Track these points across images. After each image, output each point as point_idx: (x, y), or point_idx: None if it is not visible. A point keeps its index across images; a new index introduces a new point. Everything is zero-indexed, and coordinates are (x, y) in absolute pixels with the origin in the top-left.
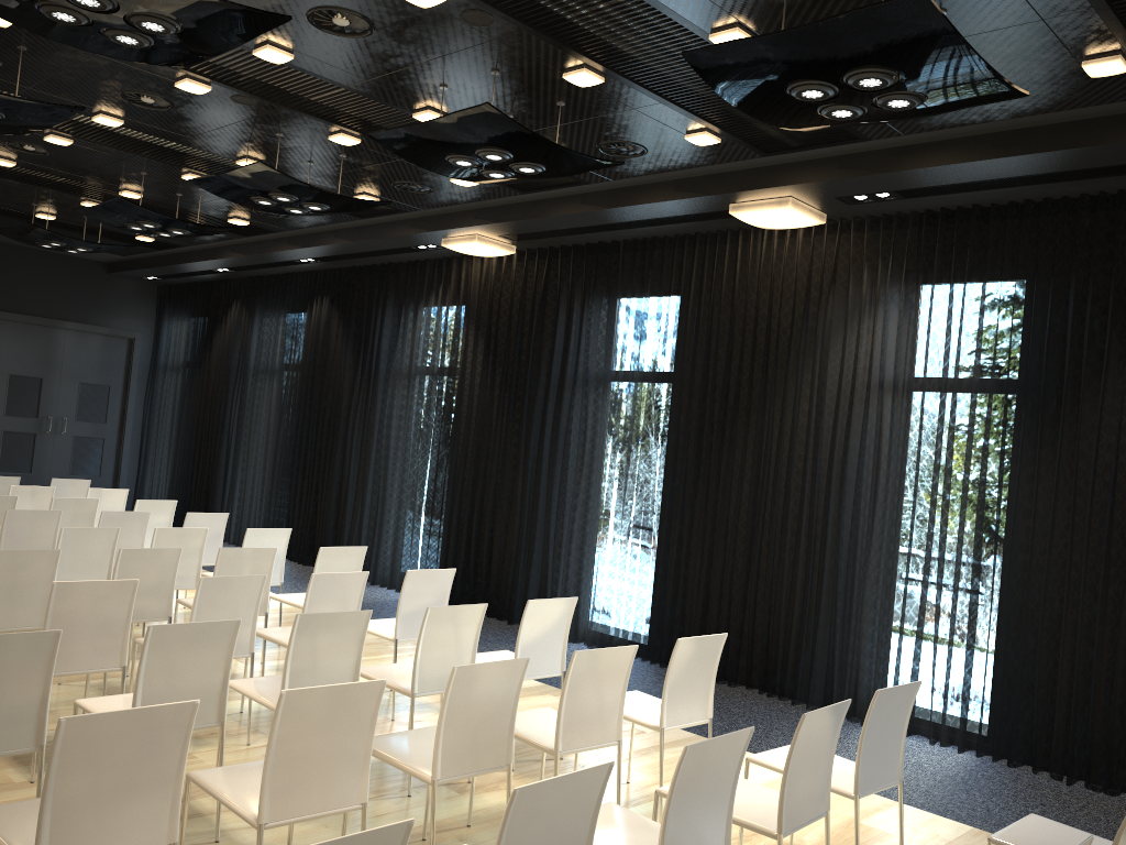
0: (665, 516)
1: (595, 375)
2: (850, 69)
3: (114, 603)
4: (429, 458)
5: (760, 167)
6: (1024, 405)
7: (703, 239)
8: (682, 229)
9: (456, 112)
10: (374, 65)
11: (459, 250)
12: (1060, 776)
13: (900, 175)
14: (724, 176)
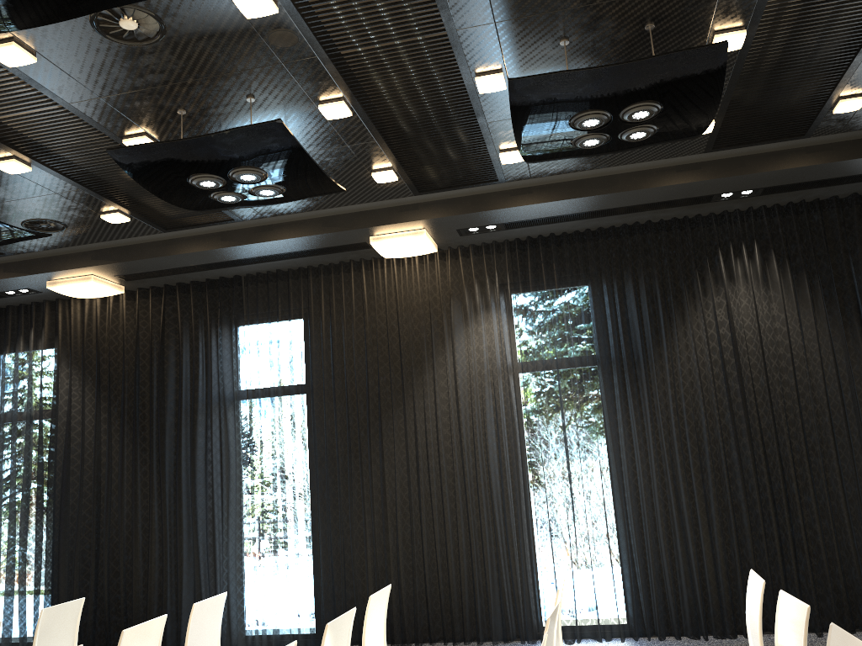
0: (329, 509)
1: (235, 394)
2: (635, 102)
3: None
4: (32, 504)
5: (404, 205)
6: (611, 371)
7: (325, 269)
8: (305, 262)
9: (240, 128)
10: (123, 80)
11: (65, 291)
12: (698, 635)
13: (520, 209)
14: (371, 213)
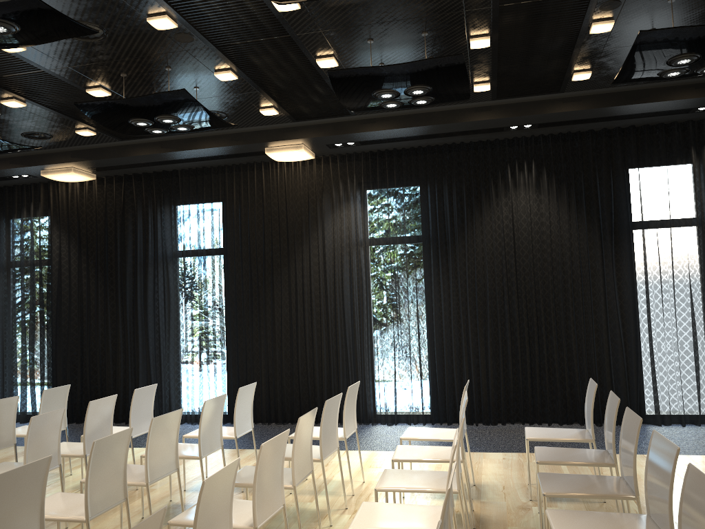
0: (236, 334)
1: (173, 254)
2: (412, 85)
3: None
4: (37, 324)
5: (287, 127)
6: (430, 247)
7: (237, 168)
8: (222, 162)
9: (158, 93)
10: (83, 58)
11: (54, 178)
12: (472, 422)
13: (367, 133)
14: (265, 132)
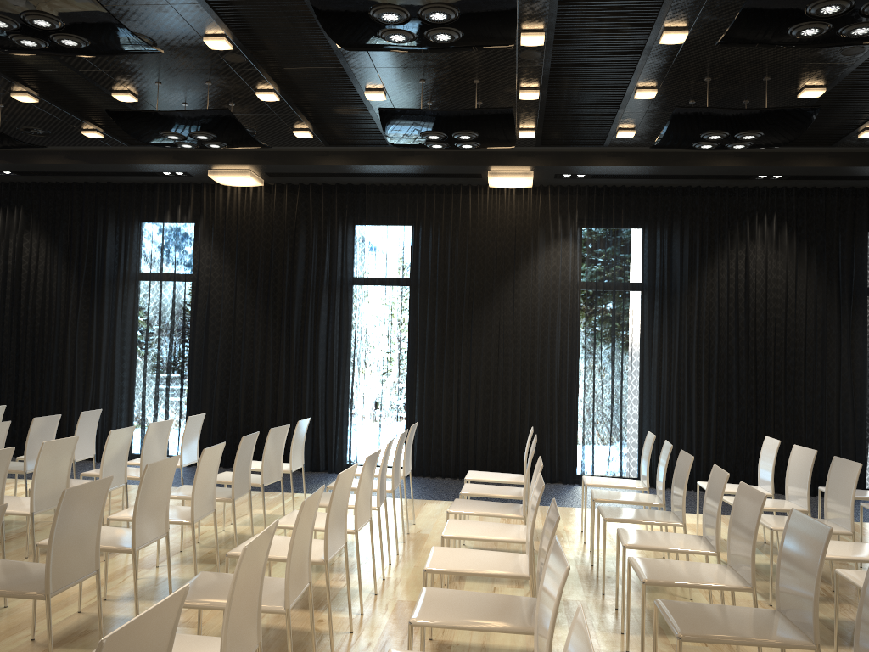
0: (427, 377)
1: (357, 281)
2: (748, 130)
3: (372, 469)
4: (176, 350)
5: (522, 151)
6: (654, 297)
7: (437, 189)
8: (421, 181)
9: (482, 109)
10: (402, 61)
11: (220, 180)
12: (690, 488)
13: (612, 167)
14: (495, 154)
